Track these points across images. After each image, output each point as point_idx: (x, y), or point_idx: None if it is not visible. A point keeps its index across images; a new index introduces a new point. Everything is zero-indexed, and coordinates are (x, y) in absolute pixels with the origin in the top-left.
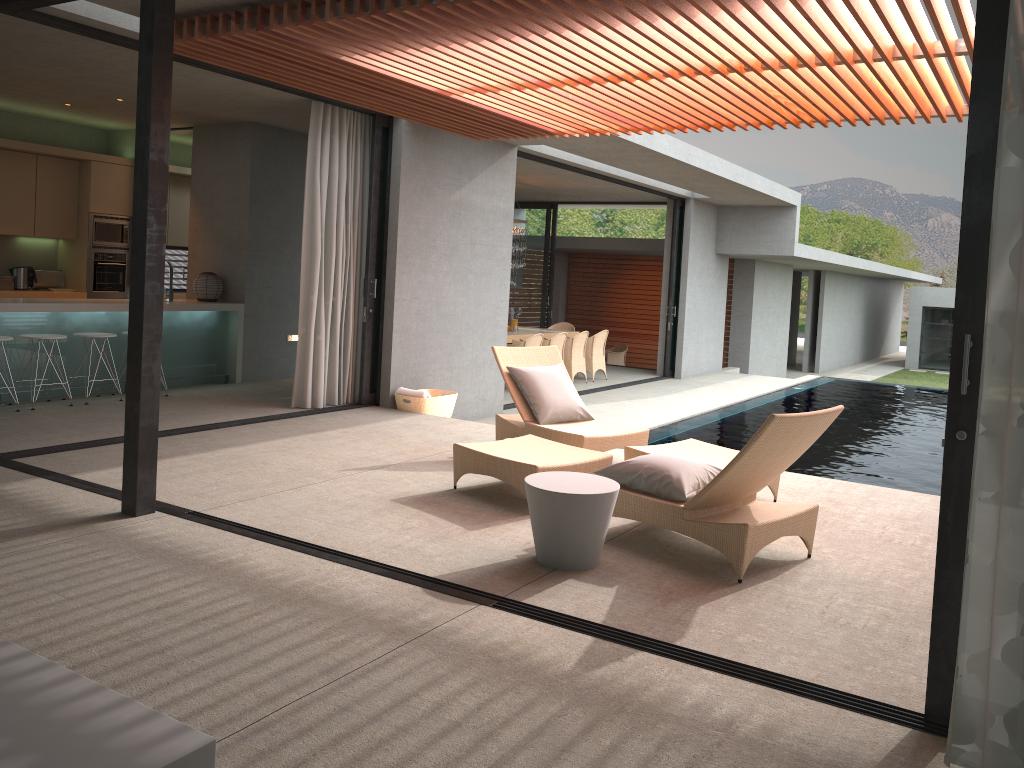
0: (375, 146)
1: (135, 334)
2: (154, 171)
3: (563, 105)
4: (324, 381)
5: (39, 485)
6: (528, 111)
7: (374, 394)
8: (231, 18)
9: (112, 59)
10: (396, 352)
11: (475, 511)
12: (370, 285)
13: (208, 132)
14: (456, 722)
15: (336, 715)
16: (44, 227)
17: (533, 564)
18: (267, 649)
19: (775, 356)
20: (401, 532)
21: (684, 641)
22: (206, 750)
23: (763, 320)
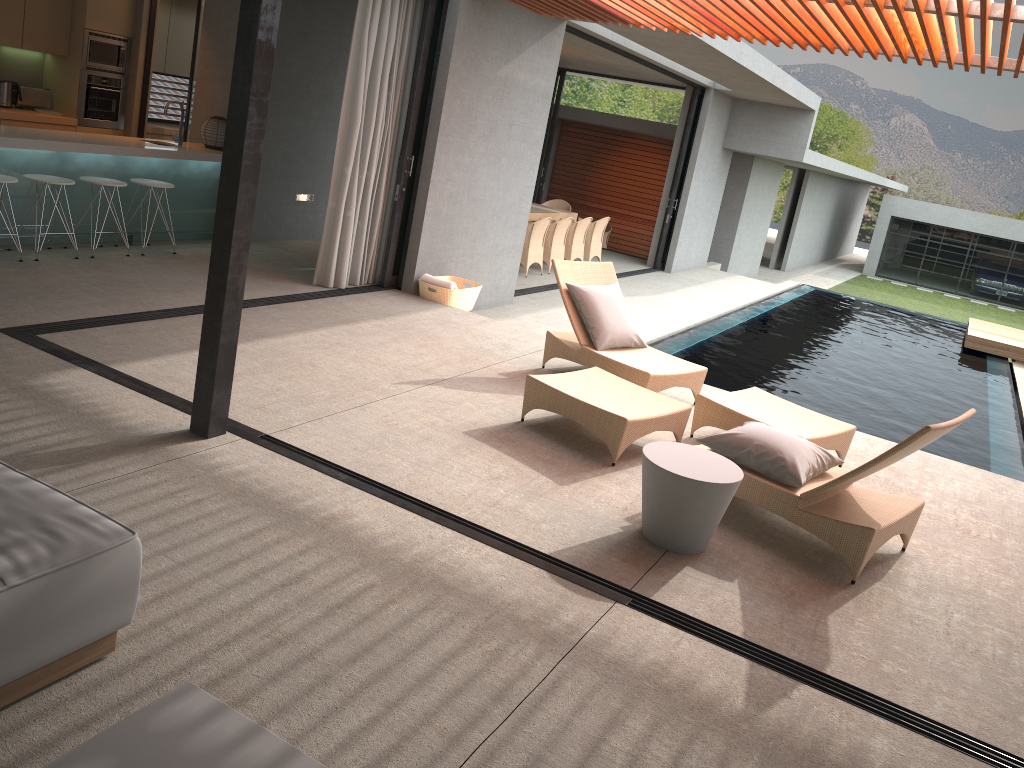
0: (429, 7)
1: (222, 241)
2: (260, 53)
3: (666, 3)
4: (349, 260)
5: (84, 380)
6: (623, 2)
7: (396, 277)
8: None
9: None
10: (425, 236)
11: (555, 457)
12: (406, 162)
13: None
14: None
15: None
16: (33, 39)
17: (642, 541)
18: (422, 659)
19: (752, 254)
20: (492, 483)
21: (833, 668)
22: None
23: (749, 217)
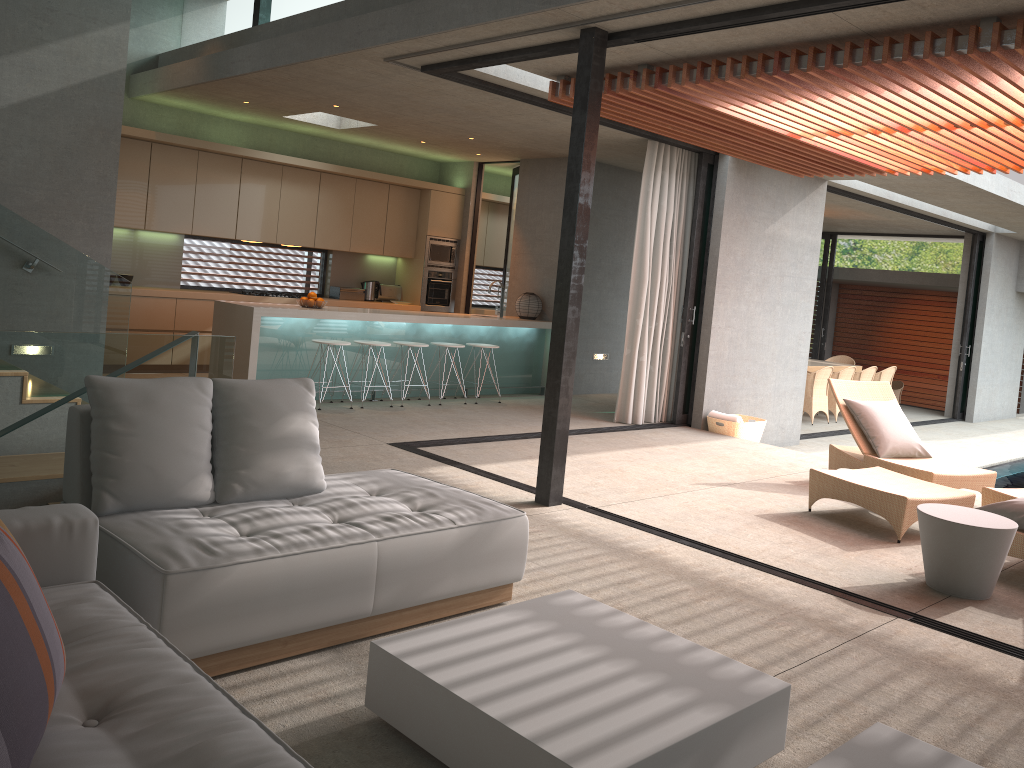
0: (700, 182)
1: (556, 350)
2: (580, 213)
3: (911, 147)
4: (643, 399)
5: (454, 472)
6: (871, 152)
7: (686, 415)
8: (629, 77)
9: (490, 107)
10: (710, 377)
11: (841, 534)
12: (689, 312)
13: (534, 165)
14: (933, 711)
15: (823, 689)
16: (390, 247)
17: (925, 588)
18: (730, 628)
19: None
20: (783, 545)
21: None
22: (785, 691)
23: None
